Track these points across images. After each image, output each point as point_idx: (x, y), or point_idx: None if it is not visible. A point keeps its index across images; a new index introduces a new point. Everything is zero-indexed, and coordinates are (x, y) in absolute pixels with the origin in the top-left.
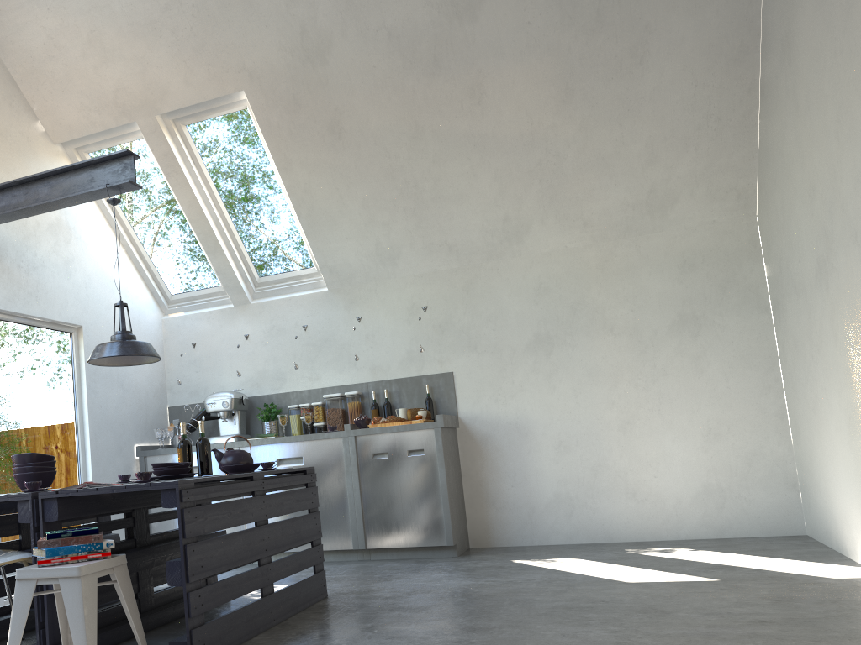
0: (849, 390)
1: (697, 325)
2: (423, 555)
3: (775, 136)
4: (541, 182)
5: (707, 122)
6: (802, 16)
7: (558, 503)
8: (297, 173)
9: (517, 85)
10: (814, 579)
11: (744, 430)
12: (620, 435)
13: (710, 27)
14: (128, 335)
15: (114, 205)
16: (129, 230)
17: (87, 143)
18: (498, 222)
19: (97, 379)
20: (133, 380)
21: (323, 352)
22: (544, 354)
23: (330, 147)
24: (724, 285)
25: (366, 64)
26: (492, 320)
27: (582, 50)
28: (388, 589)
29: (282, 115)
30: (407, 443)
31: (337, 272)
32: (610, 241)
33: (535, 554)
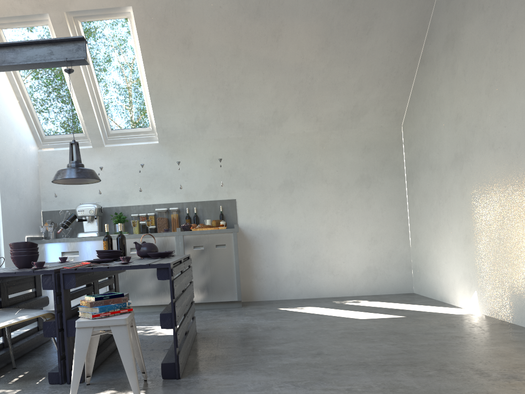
0: (469, 222)
1: (369, 182)
2: (221, 306)
3: (429, 86)
4: (300, 93)
5: (391, 72)
6: (469, 26)
7: (292, 276)
8: (155, 66)
9: (300, 34)
10: (450, 315)
11: (388, 239)
12: (327, 239)
13: (405, 21)
14: (81, 164)
15: (69, 73)
16: (23, 88)
17: (4, 22)
18: (270, 113)
19: (5, 190)
20: (24, 192)
21: (154, 182)
22: (288, 192)
23: (181, 53)
24: (384, 161)
25: (215, 4)
26: (260, 170)
27: (339, 21)
28: (229, 327)
29: (154, 27)
30: (215, 241)
31: (167, 132)
32: (327, 131)
33: (286, 305)
